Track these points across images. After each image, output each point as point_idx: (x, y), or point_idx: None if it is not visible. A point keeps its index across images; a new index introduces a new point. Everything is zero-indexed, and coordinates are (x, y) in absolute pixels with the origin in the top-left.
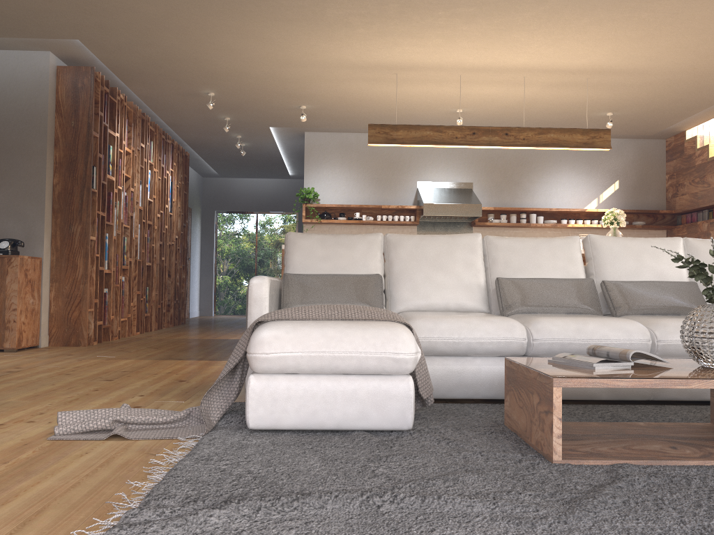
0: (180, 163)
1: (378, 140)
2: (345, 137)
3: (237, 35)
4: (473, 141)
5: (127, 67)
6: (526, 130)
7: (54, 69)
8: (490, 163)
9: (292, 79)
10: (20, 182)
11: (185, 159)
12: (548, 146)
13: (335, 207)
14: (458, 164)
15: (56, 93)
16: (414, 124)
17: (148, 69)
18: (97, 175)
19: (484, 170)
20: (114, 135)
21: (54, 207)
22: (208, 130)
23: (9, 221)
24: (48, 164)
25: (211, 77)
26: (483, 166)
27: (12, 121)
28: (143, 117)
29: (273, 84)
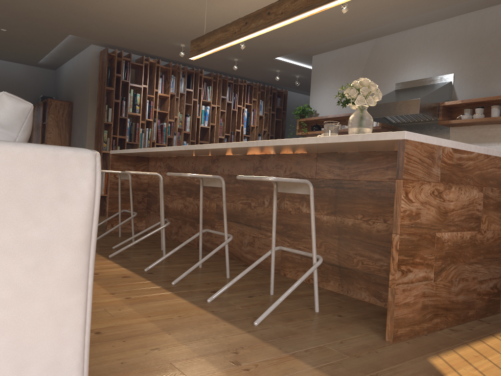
0: (268, 98)
1: (194, 53)
2: (339, 53)
3: (85, 3)
4: (245, 31)
5: (118, 42)
6: (284, 1)
7: (97, 54)
8: (477, 44)
9: (181, 19)
10: (83, 121)
11: (282, 94)
12: (299, 13)
13: (322, 120)
14: (438, 54)
15: (99, 68)
16: (352, 24)
17: (125, 40)
18: (113, 113)
19: (469, 55)
20: (139, 87)
21: (95, 134)
22: (253, 71)
23: (80, 144)
24: (90, 110)
25: (154, 34)
26: (468, 51)
27: (83, 88)
28: (191, 71)
29: (185, 27)
